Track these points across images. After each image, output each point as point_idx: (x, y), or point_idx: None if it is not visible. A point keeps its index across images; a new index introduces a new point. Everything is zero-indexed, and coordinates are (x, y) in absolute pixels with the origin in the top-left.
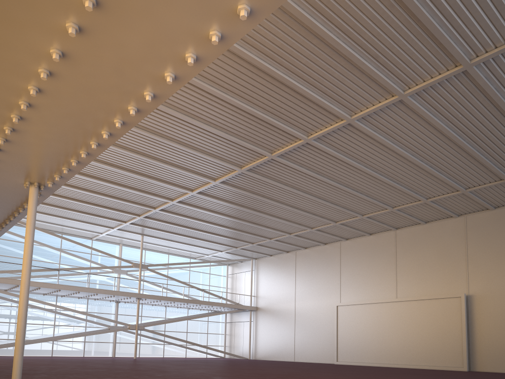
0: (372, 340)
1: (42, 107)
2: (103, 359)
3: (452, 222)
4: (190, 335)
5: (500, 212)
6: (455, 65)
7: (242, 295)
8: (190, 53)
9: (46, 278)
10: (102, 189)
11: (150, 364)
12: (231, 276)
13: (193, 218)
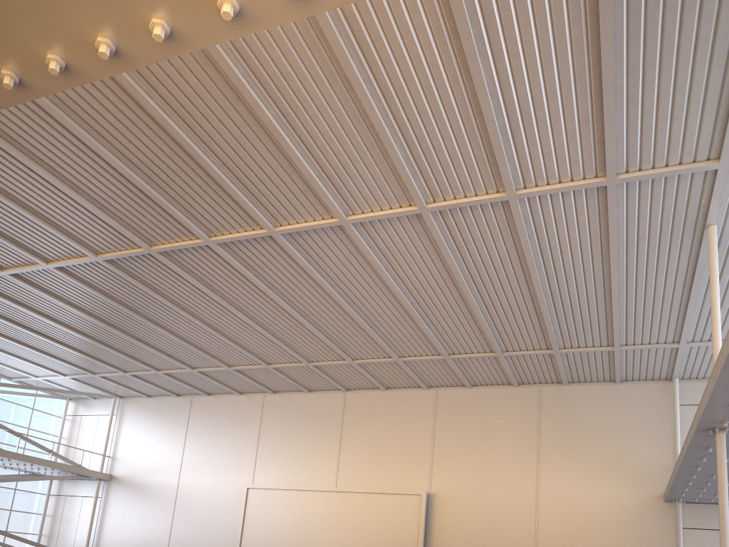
0: (295, 544)
1: None
2: None
3: (420, 395)
4: None
5: (477, 393)
6: (497, 190)
7: (88, 453)
8: None
9: None
10: None
11: None
12: (72, 419)
13: (32, 309)
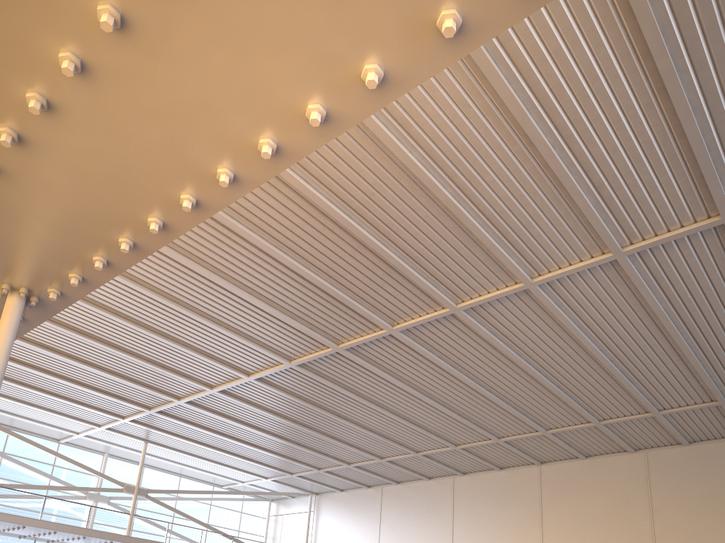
0: None
1: (110, 78)
2: None
3: (626, 459)
4: None
5: (697, 450)
6: (708, 215)
7: None
8: None
9: None
10: (99, 359)
11: None
12: (274, 519)
13: (237, 420)
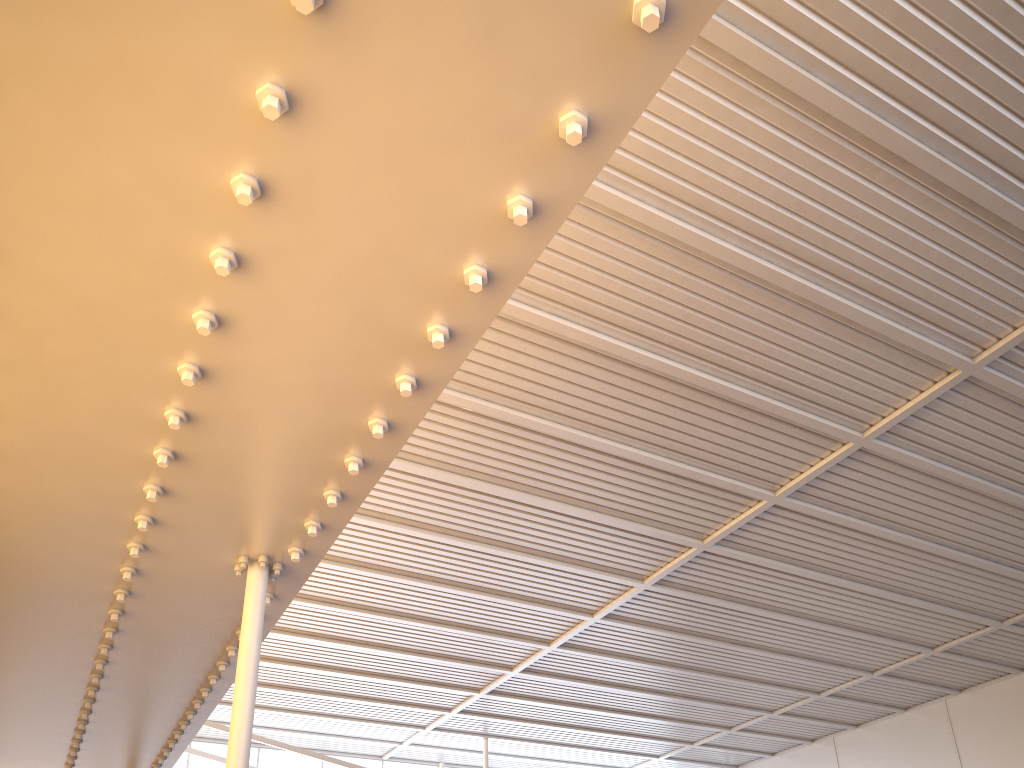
0: None
1: (270, 261)
2: None
3: None
4: None
5: None
6: None
7: None
8: None
9: None
10: (401, 639)
11: None
12: None
13: (594, 681)
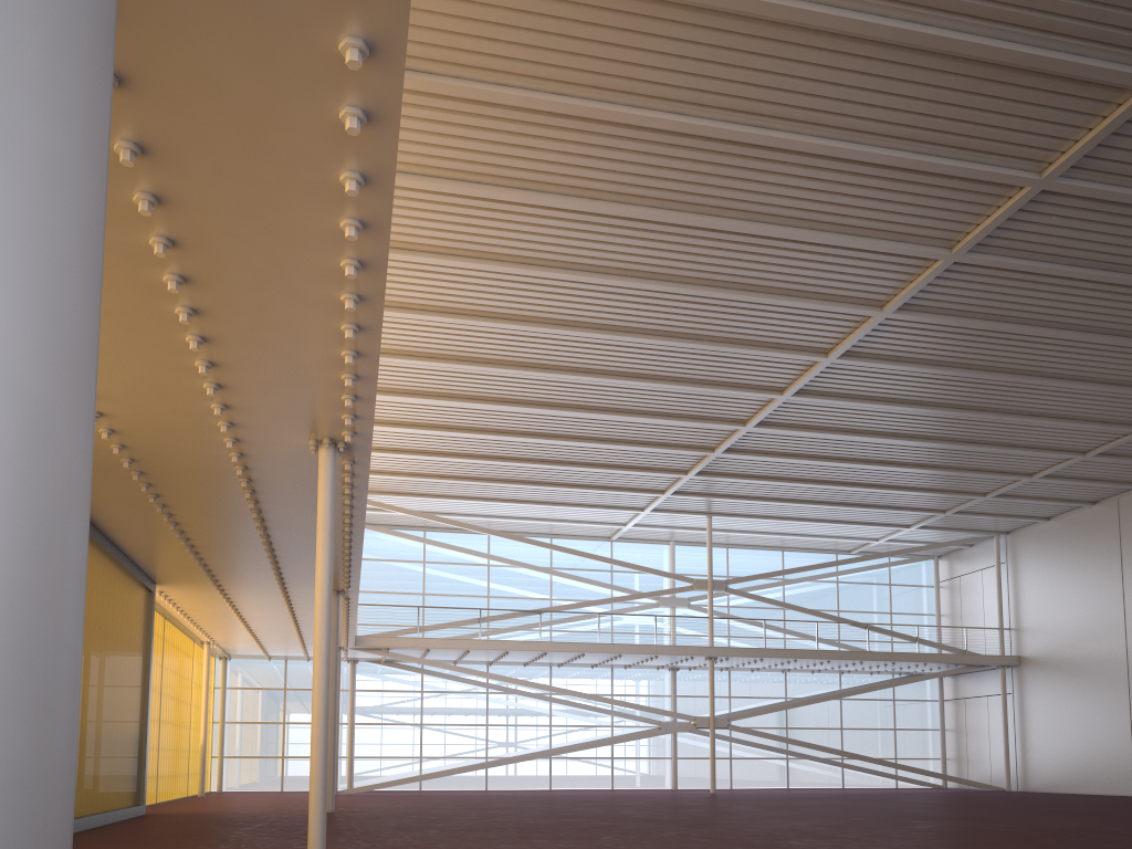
0: None
1: (205, 276)
2: (640, 795)
3: None
4: (850, 735)
5: None
6: None
7: (980, 630)
8: (345, 38)
9: (528, 631)
10: (590, 429)
11: (715, 806)
12: (947, 585)
13: (809, 456)
